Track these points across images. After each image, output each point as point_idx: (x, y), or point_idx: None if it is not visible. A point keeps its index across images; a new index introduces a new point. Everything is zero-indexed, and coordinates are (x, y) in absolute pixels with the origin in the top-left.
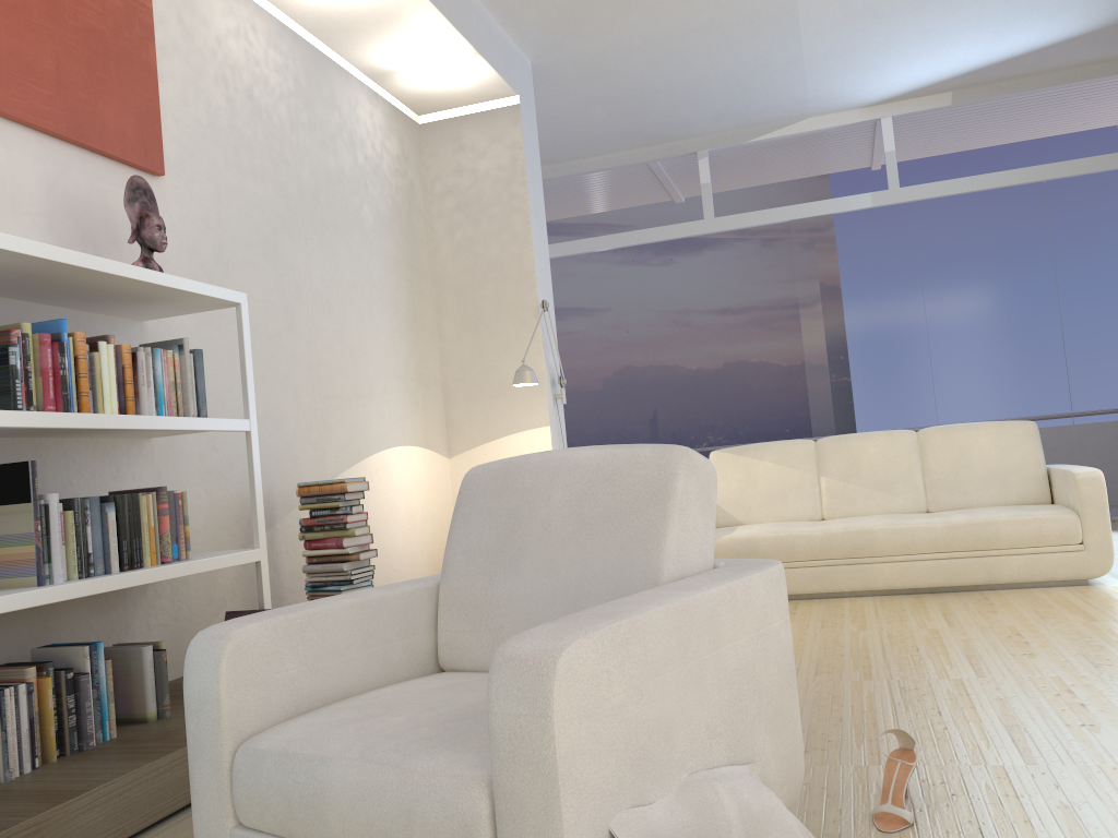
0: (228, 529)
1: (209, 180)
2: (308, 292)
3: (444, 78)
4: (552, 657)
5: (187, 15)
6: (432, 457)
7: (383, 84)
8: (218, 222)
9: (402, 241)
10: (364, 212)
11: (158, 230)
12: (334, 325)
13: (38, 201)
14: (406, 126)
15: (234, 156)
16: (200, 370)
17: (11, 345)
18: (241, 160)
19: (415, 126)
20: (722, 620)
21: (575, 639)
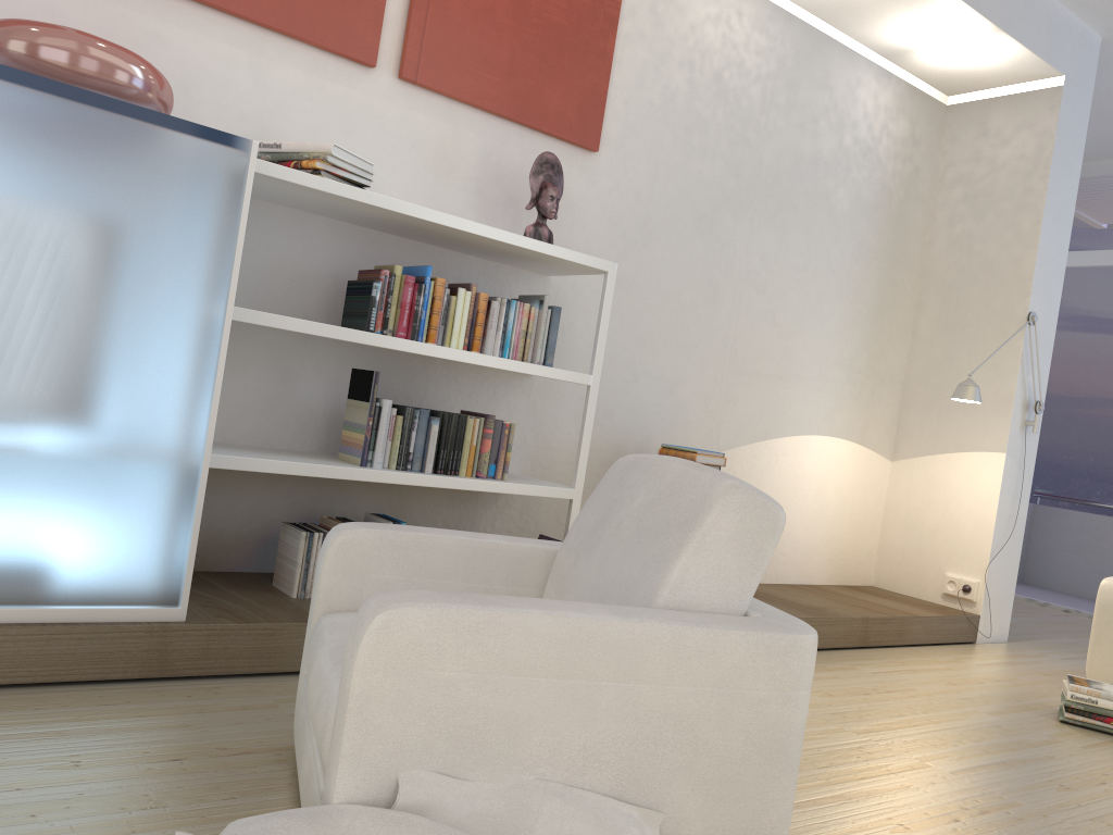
0: (593, 468)
1: (649, 157)
2: (741, 269)
3: (967, 56)
4: (376, 612)
5: (661, 6)
6: (867, 456)
7: (900, 63)
8: (650, 195)
9: (884, 229)
10: (837, 195)
11: (551, 200)
12: (766, 304)
13: (472, 168)
14: (925, 107)
15: (683, 136)
16: (553, 324)
17: (375, 281)
18: (691, 140)
19: (939, 107)
20: (648, 657)
21: (407, 606)
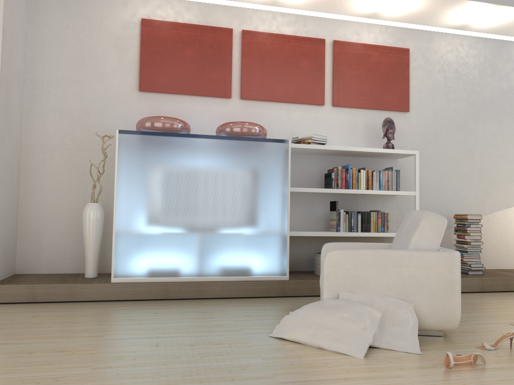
0: None
1: (431, 108)
2: (482, 141)
3: None
4: (327, 252)
5: (426, 53)
6: None
7: None
8: (434, 122)
9: None
10: None
11: (390, 134)
12: (498, 152)
13: (362, 128)
14: None
15: (445, 96)
16: (397, 176)
17: (332, 172)
18: (449, 97)
19: None
20: (402, 260)
21: (334, 250)
